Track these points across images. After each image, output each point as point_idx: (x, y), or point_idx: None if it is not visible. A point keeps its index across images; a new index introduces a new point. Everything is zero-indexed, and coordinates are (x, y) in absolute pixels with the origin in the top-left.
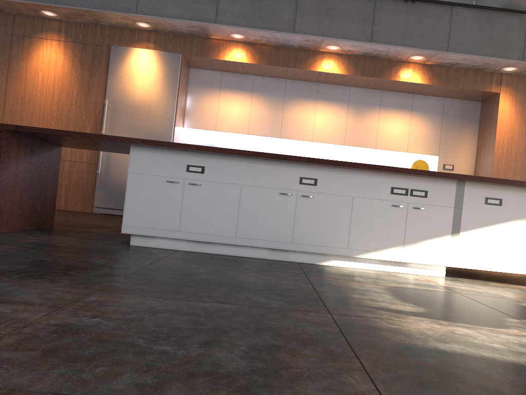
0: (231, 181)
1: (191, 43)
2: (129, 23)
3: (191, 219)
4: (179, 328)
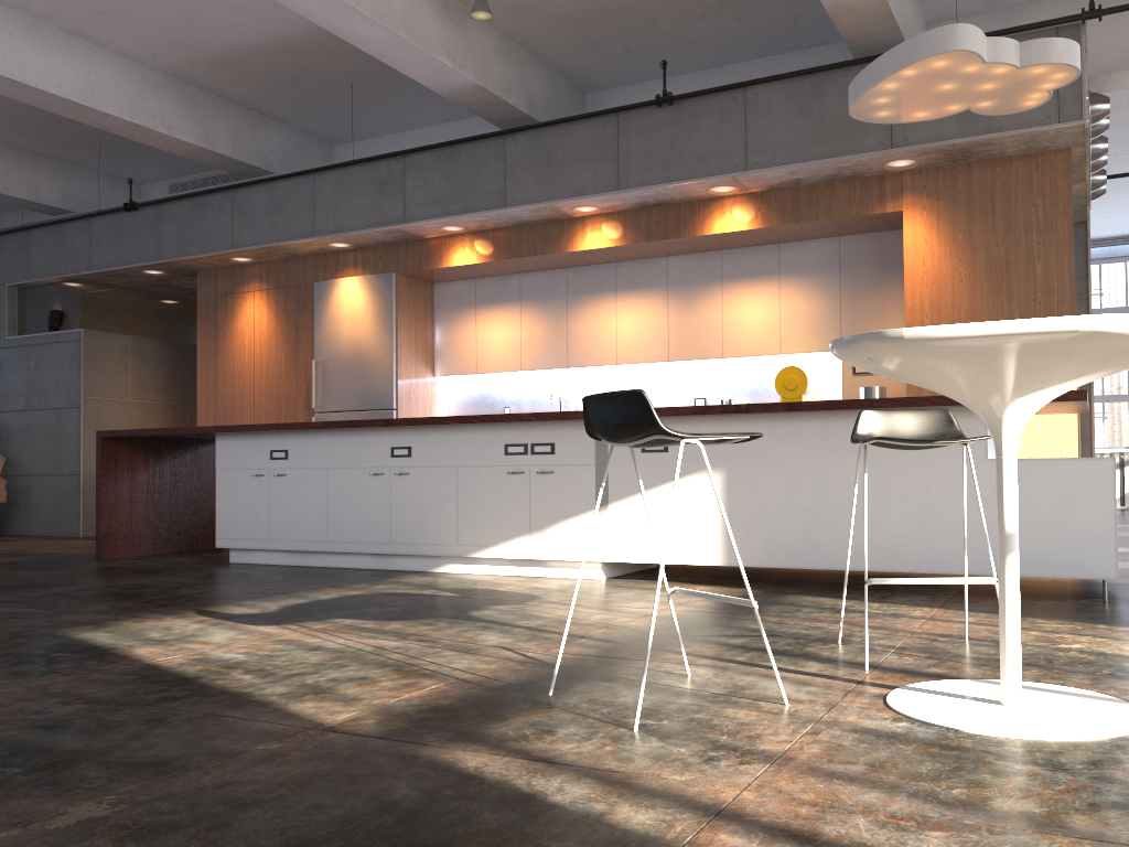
0: (317, 465)
1: (405, 253)
2: (323, 247)
3: (280, 522)
4: None
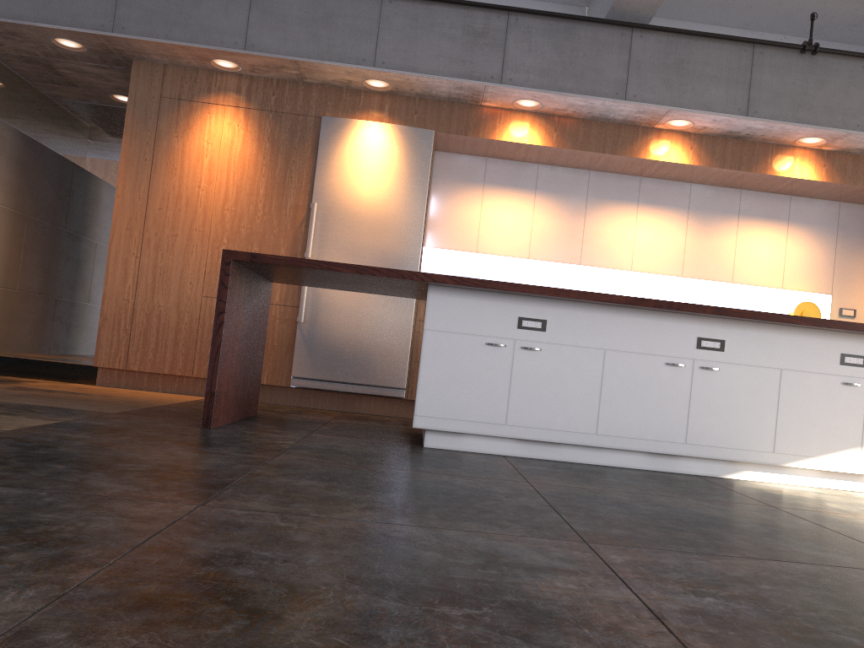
0: (588, 344)
1: (449, 113)
2: (354, 80)
3: (525, 405)
4: (841, 612)
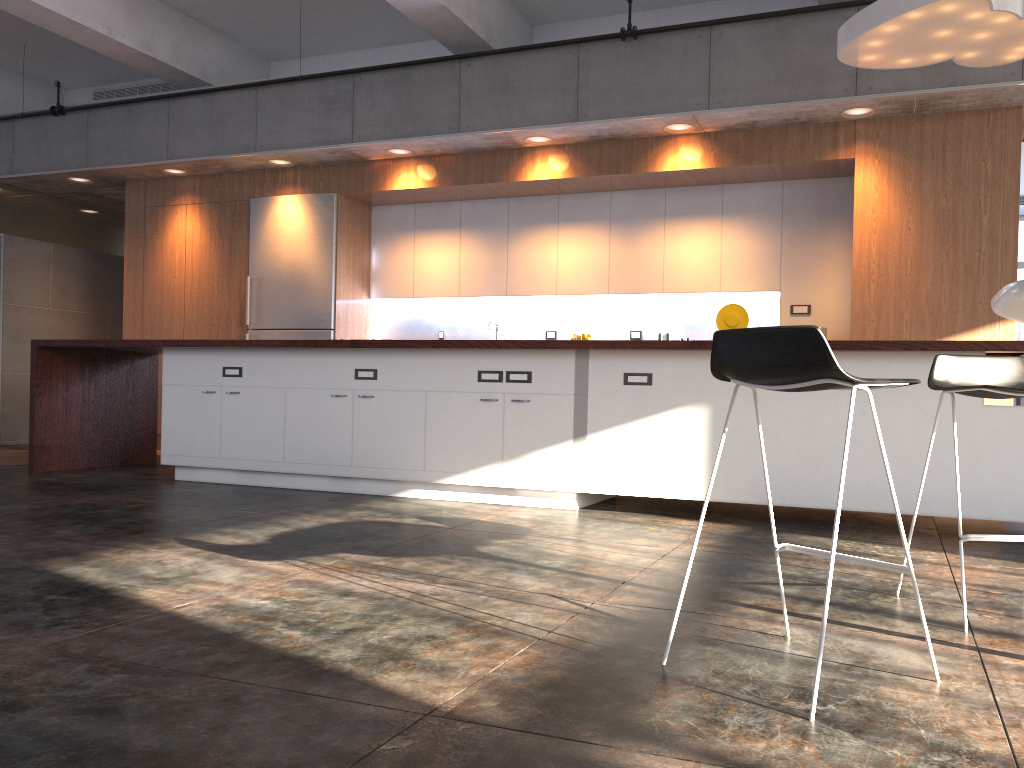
0: (273, 384)
1: (348, 173)
2: (262, 163)
3: (232, 440)
4: None
